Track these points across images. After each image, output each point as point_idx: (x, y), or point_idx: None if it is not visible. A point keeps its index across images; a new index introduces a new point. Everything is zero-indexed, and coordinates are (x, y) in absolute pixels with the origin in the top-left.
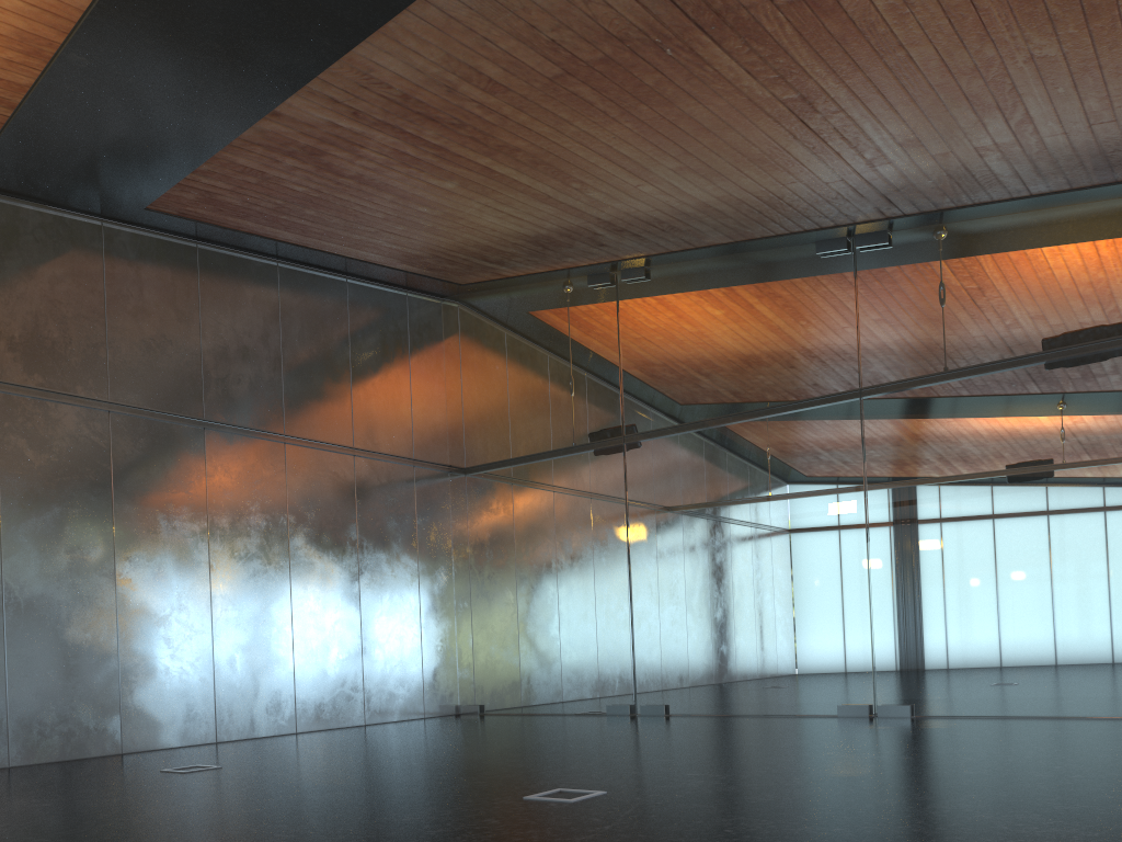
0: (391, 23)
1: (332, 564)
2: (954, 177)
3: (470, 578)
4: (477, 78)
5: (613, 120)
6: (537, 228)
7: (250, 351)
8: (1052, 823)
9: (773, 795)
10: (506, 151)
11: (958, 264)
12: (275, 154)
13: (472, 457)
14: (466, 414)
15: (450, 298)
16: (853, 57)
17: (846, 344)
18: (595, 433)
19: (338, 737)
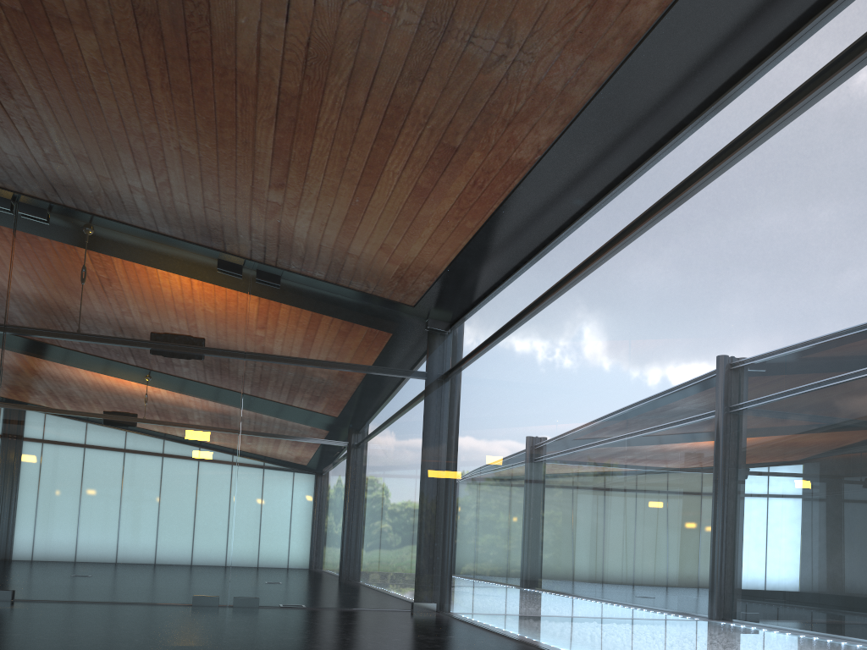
0: None
1: None
2: (110, 196)
3: None
4: None
5: None
6: None
7: None
8: None
9: None
10: None
11: (100, 258)
12: None
13: None
14: None
15: None
16: (55, 77)
17: None
18: None
19: None
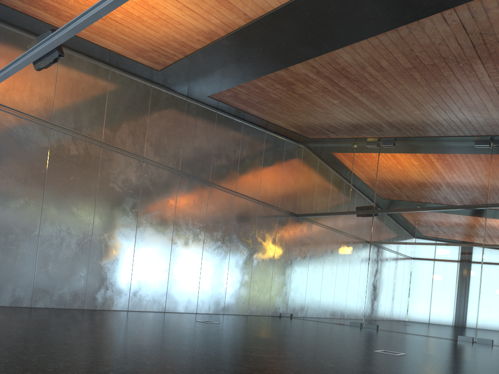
0: (356, 43)
1: (245, 247)
2: None
3: (294, 260)
4: (376, 65)
5: (420, 86)
6: (359, 121)
7: (228, 156)
8: None
9: (479, 364)
10: (368, 92)
11: None
12: (274, 82)
13: (302, 210)
14: (302, 192)
15: (301, 143)
16: None
17: (483, 185)
18: (360, 207)
19: (245, 318)
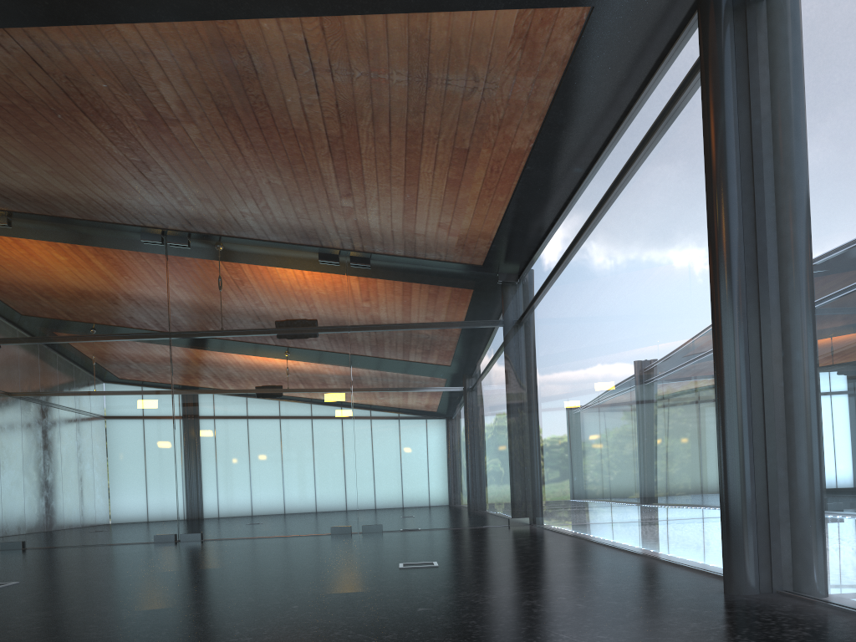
0: None
1: None
2: (229, 221)
3: None
4: None
5: (8, 134)
6: None
7: None
8: (277, 570)
9: (132, 574)
10: None
11: (230, 268)
12: None
13: None
14: None
15: None
16: (175, 153)
17: (161, 303)
18: None
19: None
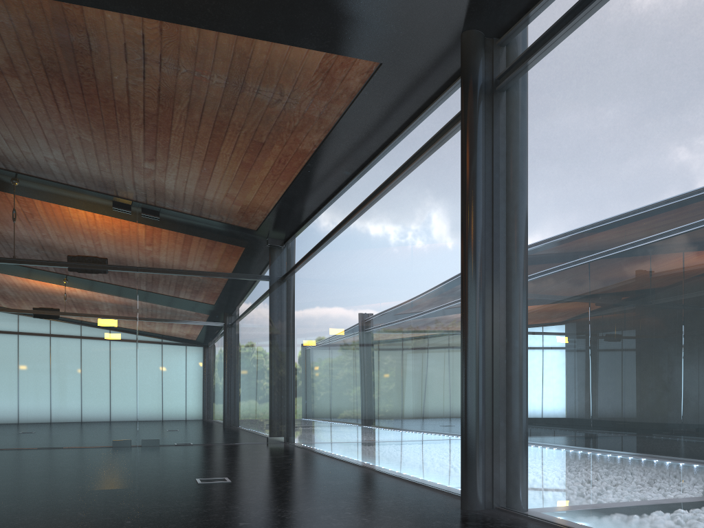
0: None
1: None
2: (31, 163)
3: None
4: None
5: None
6: None
7: None
8: (86, 484)
9: None
10: None
11: (25, 203)
12: None
13: None
14: None
15: None
16: None
17: None
18: None
19: None
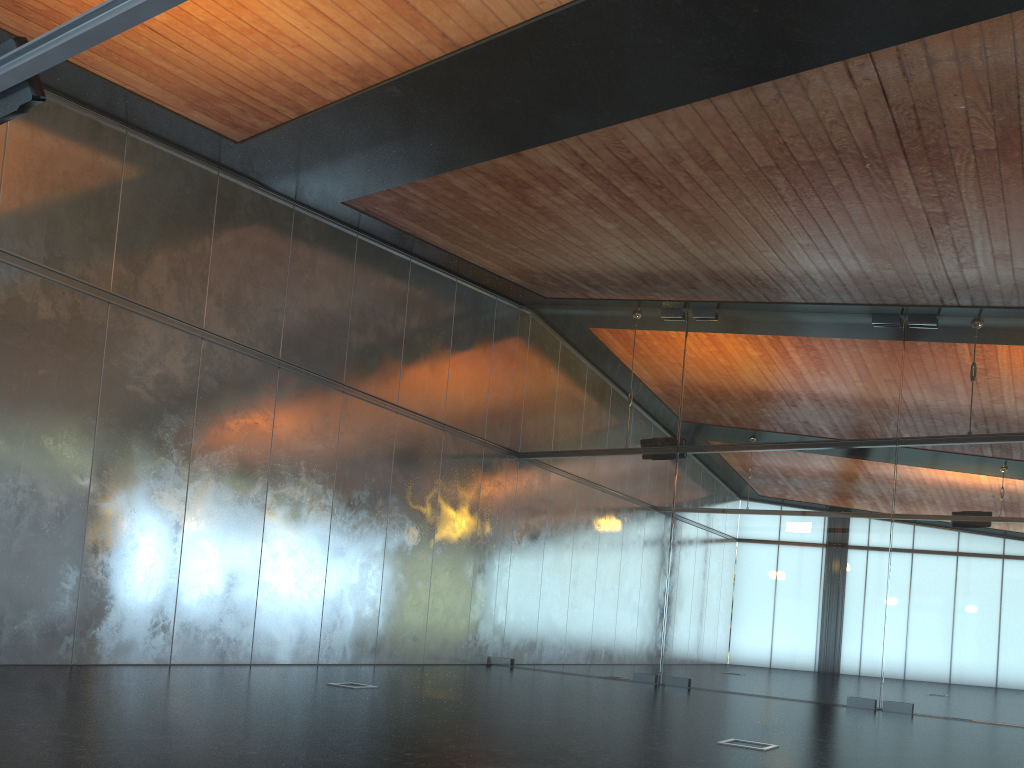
0: (669, 110)
1: (417, 521)
2: (1019, 285)
3: (516, 548)
4: (702, 157)
5: (783, 203)
6: (651, 267)
7: (382, 330)
8: None
9: (923, 763)
10: (678, 210)
11: (993, 351)
12: (489, 181)
13: (532, 445)
14: (530, 407)
15: (529, 307)
16: (1004, 193)
17: (889, 401)
18: (651, 441)
19: (423, 672)
